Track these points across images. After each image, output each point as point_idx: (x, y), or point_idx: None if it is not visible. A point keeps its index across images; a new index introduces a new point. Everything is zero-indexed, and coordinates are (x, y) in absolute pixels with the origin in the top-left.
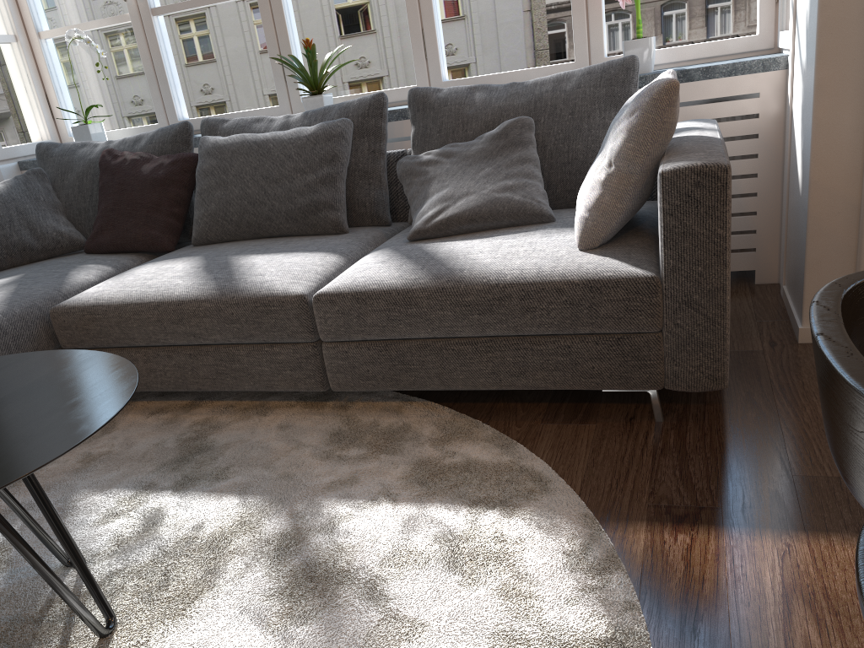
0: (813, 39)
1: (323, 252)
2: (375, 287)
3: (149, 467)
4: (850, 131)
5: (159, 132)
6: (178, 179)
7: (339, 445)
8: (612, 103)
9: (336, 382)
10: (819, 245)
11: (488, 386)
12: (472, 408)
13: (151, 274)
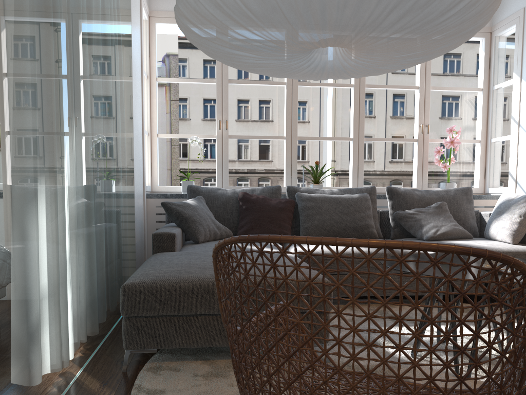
0: None
1: None
2: None
3: (387, 321)
4: None
5: (265, 188)
6: (290, 209)
7: None
8: (468, 201)
9: None
10: None
11: (496, 291)
12: None
13: None
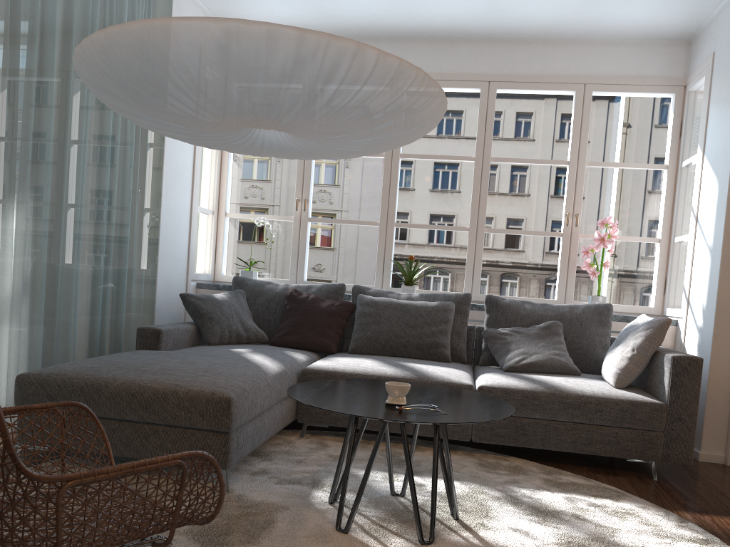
0: (712, 314)
1: (455, 368)
2: (514, 387)
3: (380, 464)
4: (727, 358)
5: (324, 286)
6: (343, 314)
7: (489, 468)
8: (601, 324)
9: (478, 436)
10: (711, 410)
11: (568, 449)
12: (546, 464)
13: (354, 362)
